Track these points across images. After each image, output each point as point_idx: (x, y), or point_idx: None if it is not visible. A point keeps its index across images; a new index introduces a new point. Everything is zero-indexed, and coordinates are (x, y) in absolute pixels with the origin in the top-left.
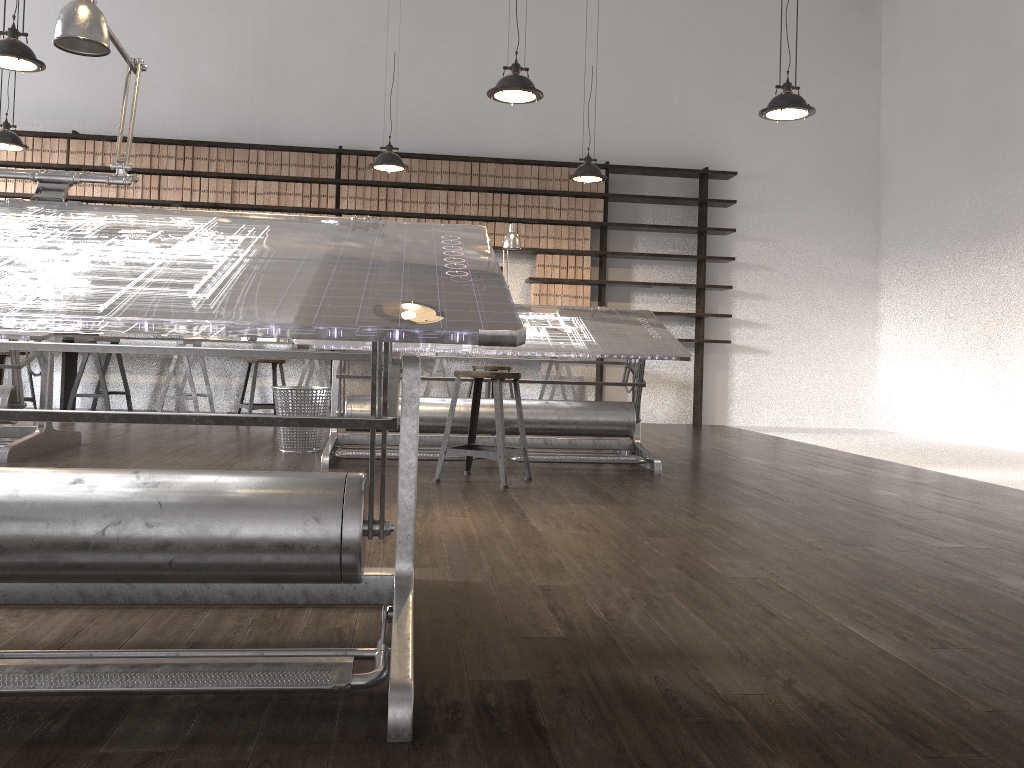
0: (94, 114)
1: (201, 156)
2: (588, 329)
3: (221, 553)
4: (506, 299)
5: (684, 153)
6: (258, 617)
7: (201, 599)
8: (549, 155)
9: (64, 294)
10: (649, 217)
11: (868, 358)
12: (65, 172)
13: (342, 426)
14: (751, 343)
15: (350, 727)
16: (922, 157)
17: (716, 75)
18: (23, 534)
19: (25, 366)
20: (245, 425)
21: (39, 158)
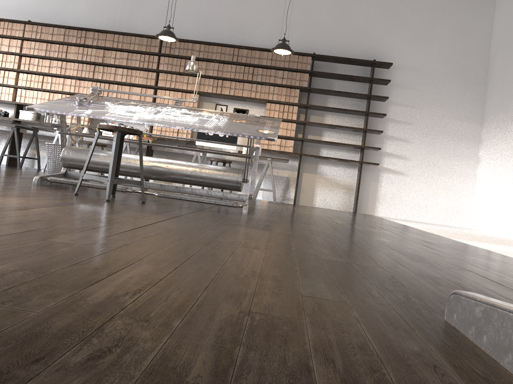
0: (42, 13)
1: (89, 36)
2: (225, 121)
3: None
4: None
5: (363, 51)
6: None
7: None
8: None
9: None
10: (338, 87)
11: (470, 184)
12: None
13: None
14: (394, 167)
15: None
16: (512, 57)
17: (387, 6)
18: None
19: None
20: None
21: (10, 33)
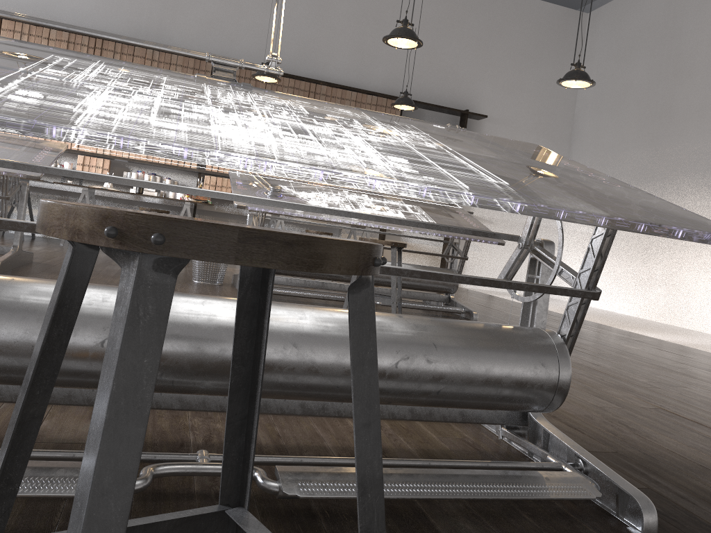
0: (22, 2)
1: (108, 48)
2: (429, 215)
3: (476, 386)
4: (687, 210)
5: (452, 97)
6: (391, 427)
7: (389, 415)
8: (362, 85)
9: (421, 171)
10: None
11: None
12: (225, 57)
13: (565, 294)
14: None
15: (598, 528)
16: (606, 122)
17: (479, 47)
18: (337, 363)
19: None
20: (501, 287)
21: None
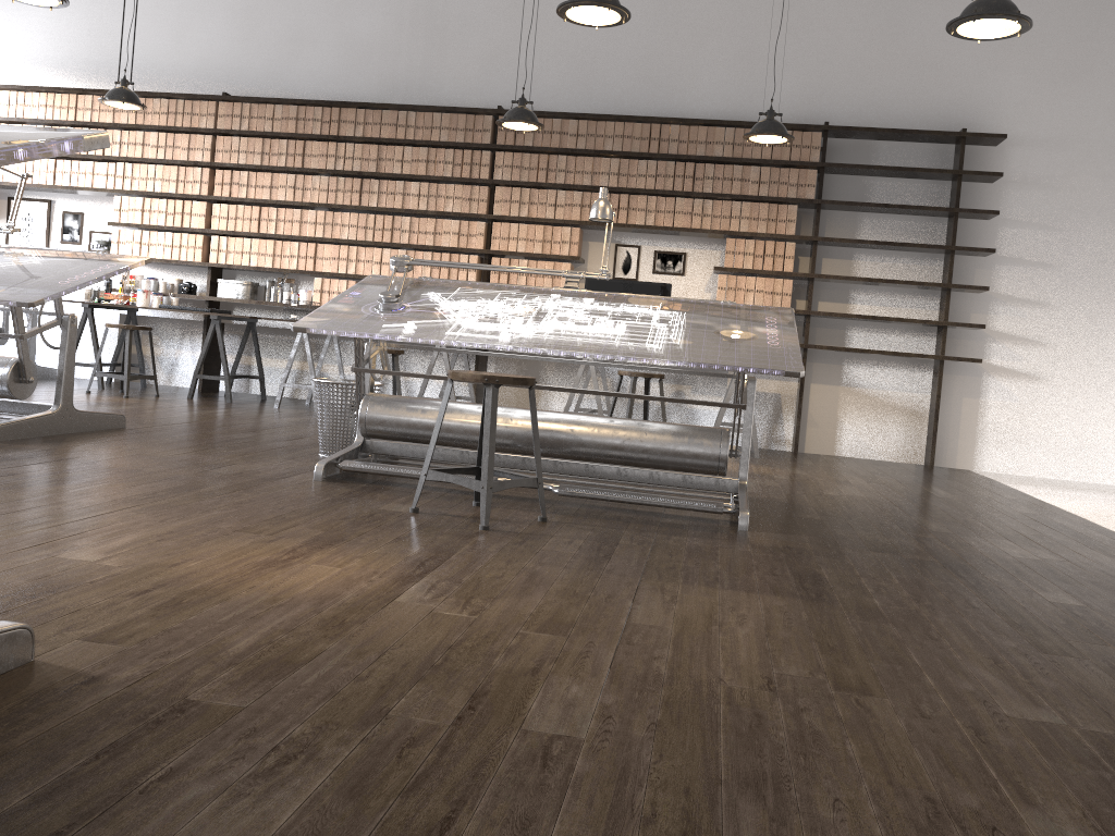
0: (248, 75)
1: (347, 119)
2: (682, 328)
3: None
4: None
5: (936, 111)
6: None
7: None
8: (753, 115)
9: None
10: (882, 194)
11: None
12: None
13: None
14: (1015, 364)
15: None
16: None
17: None
18: None
19: (175, 343)
20: None
21: (189, 122)
